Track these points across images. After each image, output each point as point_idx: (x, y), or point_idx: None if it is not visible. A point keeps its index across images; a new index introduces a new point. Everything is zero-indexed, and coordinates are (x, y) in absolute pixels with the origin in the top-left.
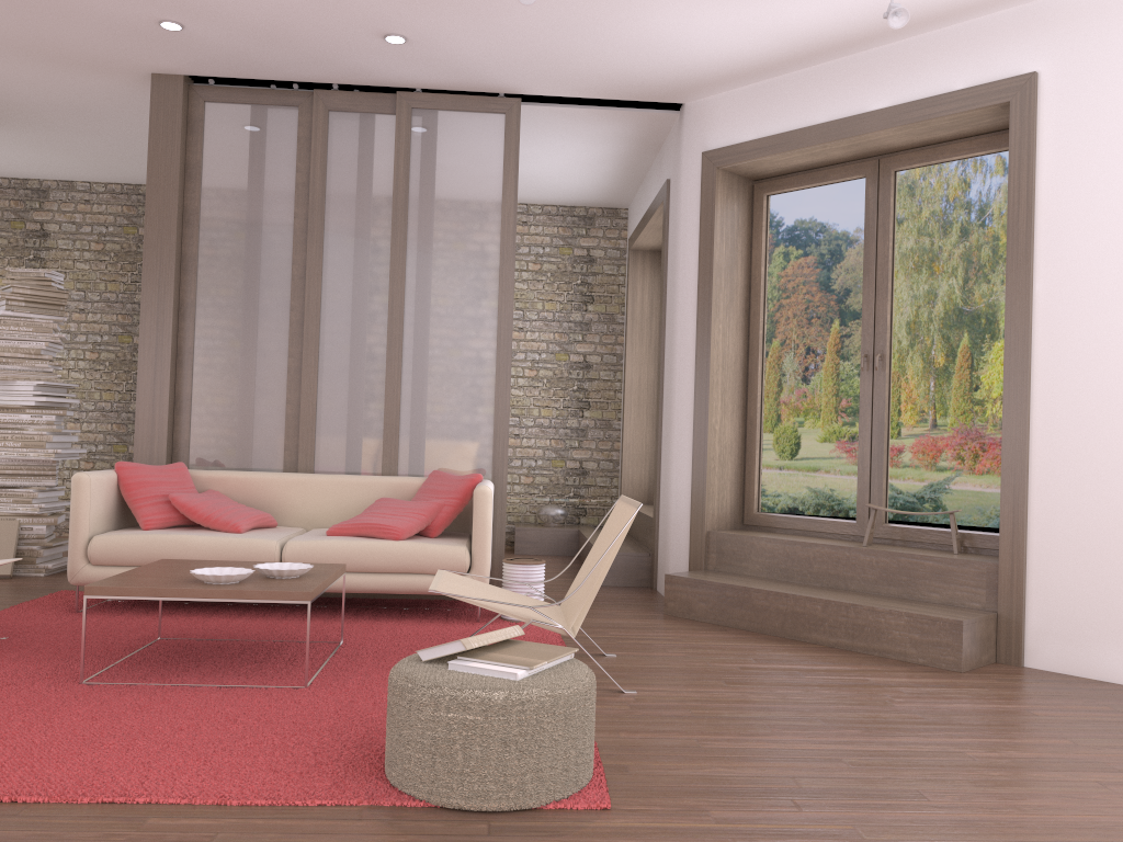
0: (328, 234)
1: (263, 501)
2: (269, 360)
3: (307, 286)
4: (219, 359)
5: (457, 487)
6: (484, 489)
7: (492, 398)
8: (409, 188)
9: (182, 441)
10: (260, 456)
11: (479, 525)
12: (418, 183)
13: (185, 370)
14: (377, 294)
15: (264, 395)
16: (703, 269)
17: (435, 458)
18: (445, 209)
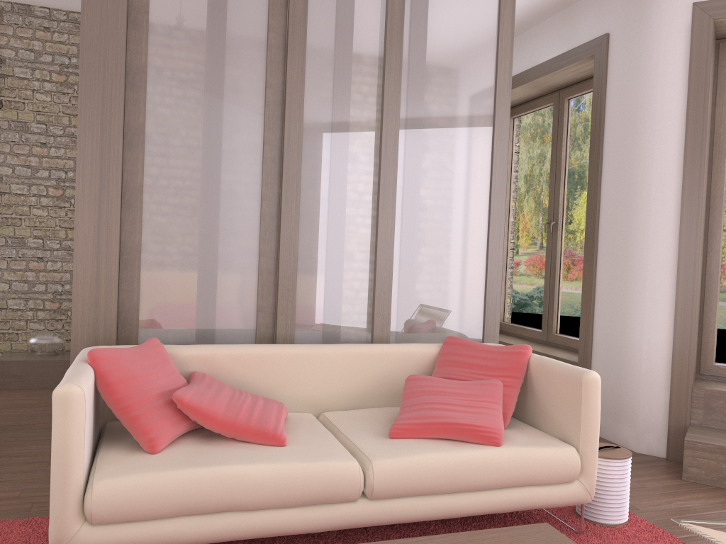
0: (310, 54)
1: (258, 382)
2: (238, 203)
3: (287, 116)
4: (177, 200)
5: (508, 362)
6: (596, 377)
7: (485, 252)
8: (404, 8)
9: (130, 303)
10: (228, 319)
11: (592, 421)
12: (413, 4)
13: (133, 213)
14: (365, 130)
15: (233, 245)
16: (693, 123)
17: (428, 318)
18: (442, 38)
